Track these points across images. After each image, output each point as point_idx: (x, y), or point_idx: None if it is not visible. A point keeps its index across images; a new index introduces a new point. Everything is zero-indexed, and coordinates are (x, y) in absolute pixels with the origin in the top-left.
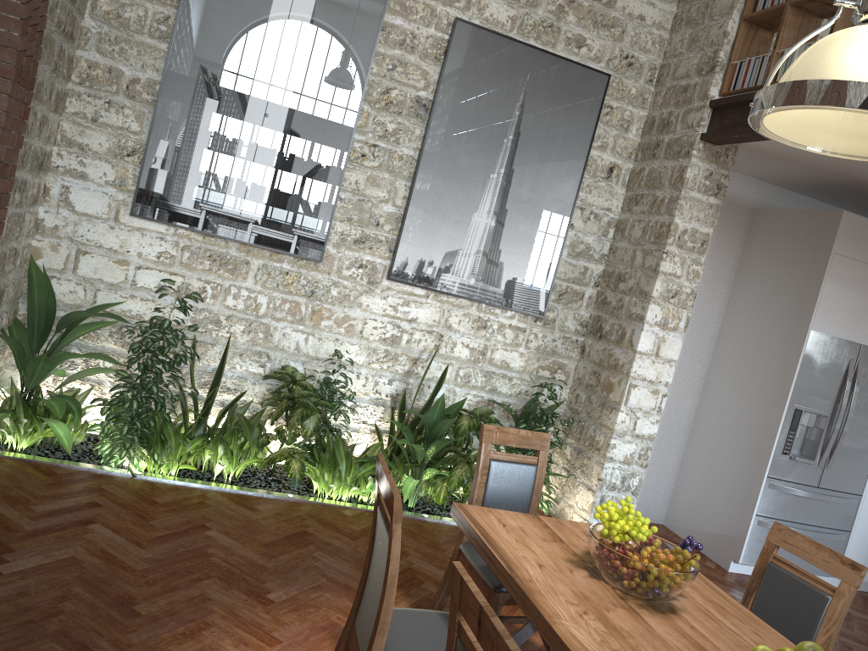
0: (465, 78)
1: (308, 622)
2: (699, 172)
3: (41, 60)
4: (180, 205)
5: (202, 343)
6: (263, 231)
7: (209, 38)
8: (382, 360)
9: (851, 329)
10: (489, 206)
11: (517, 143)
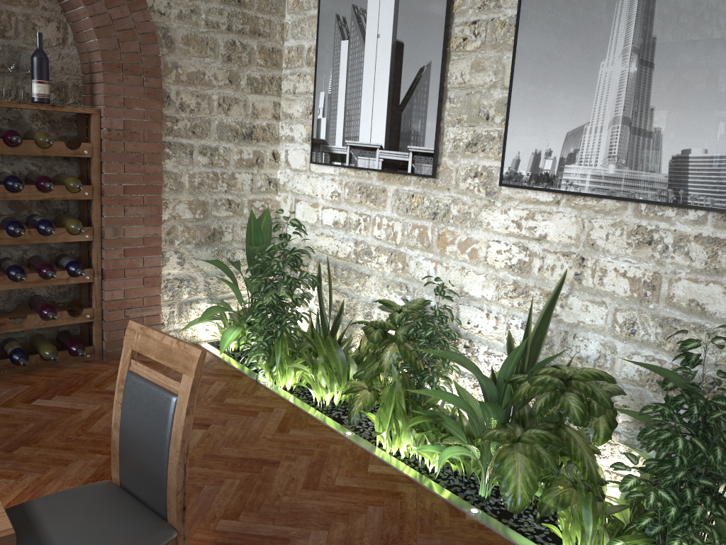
0: None
1: None
2: None
3: (189, 55)
4: (334, 146)
5: (361, 275)
6: (386, 155)
7: None
8: (511, 295)
9: None
10: (623, 42)
11: None
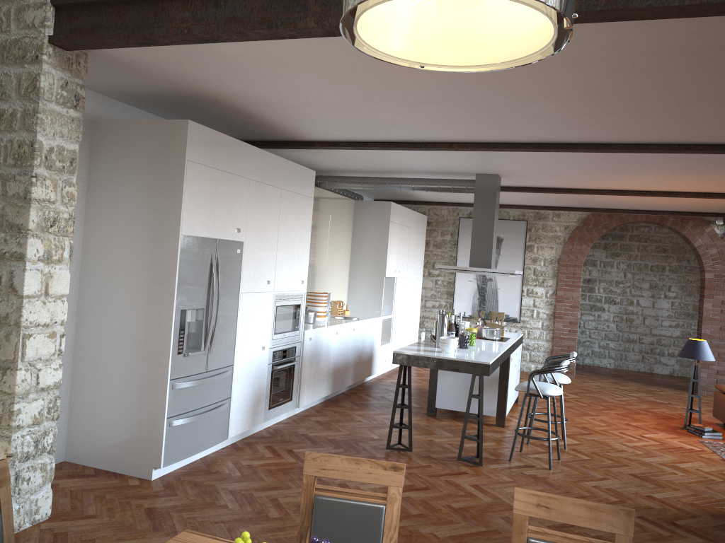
0: None
1: None
2: (54, 81)
3: None
4: None
5: None
6: None
7: None
8: None
9: (208, 227)
10: None
11: None
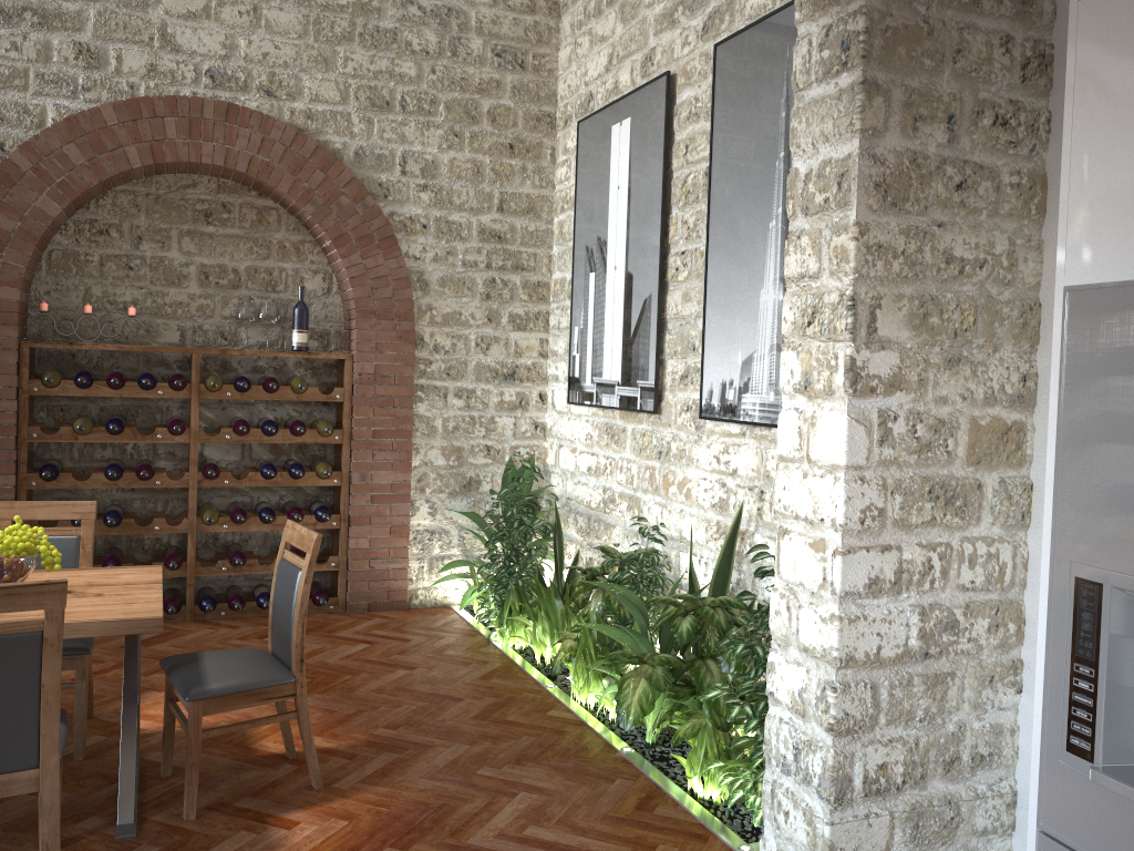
0: (730, 111)
1: (256, 711)
2: (813, 44)
3: (445, 296)
4: (585, 383)
5: (608, 525)
6: (622, 391)
7: (587, 217)
8: (715, 537)
9: None
10: (773, 272)
11: (789, 158)
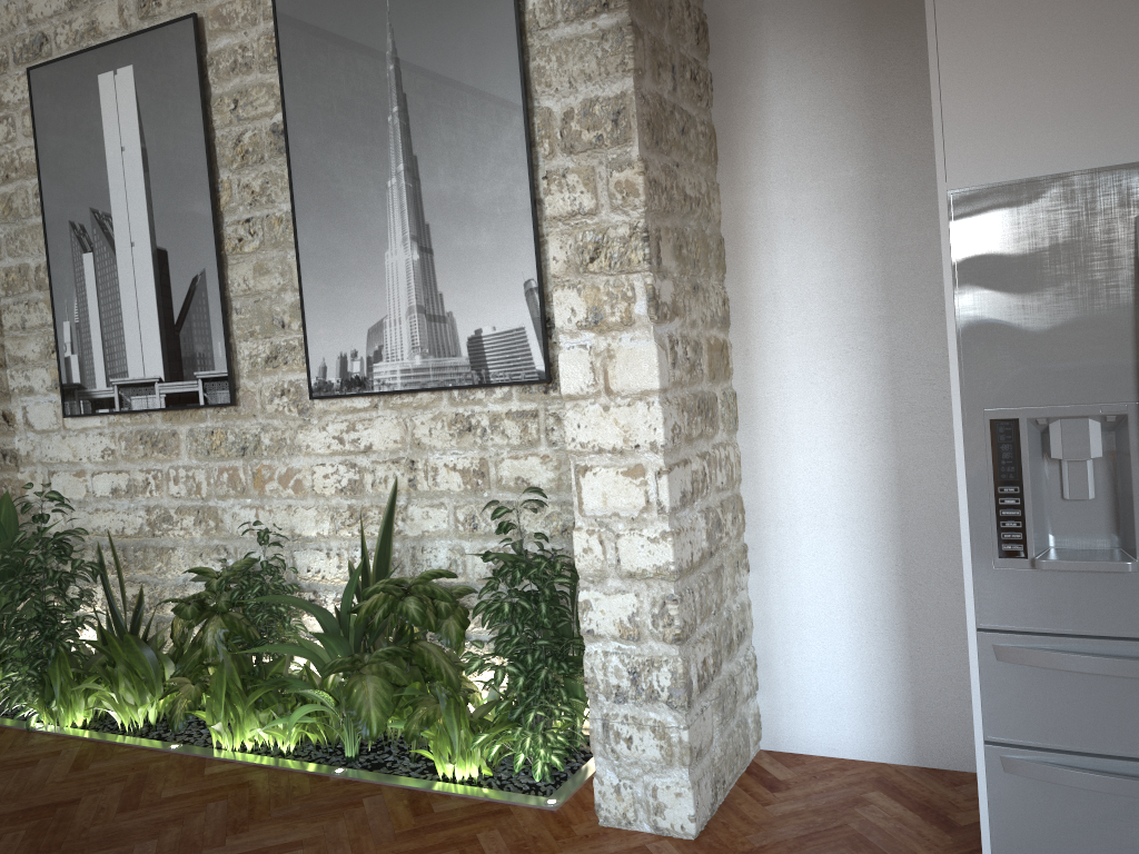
0: (309, 62)
1: None
2: None
3: None
4: (96, 388)
5: (163, 550)
6: (169, 388)
7: (67, 187)
8: (349, 522)
9: (1105, 131)
10: (401, 231)
11: (407, 113)
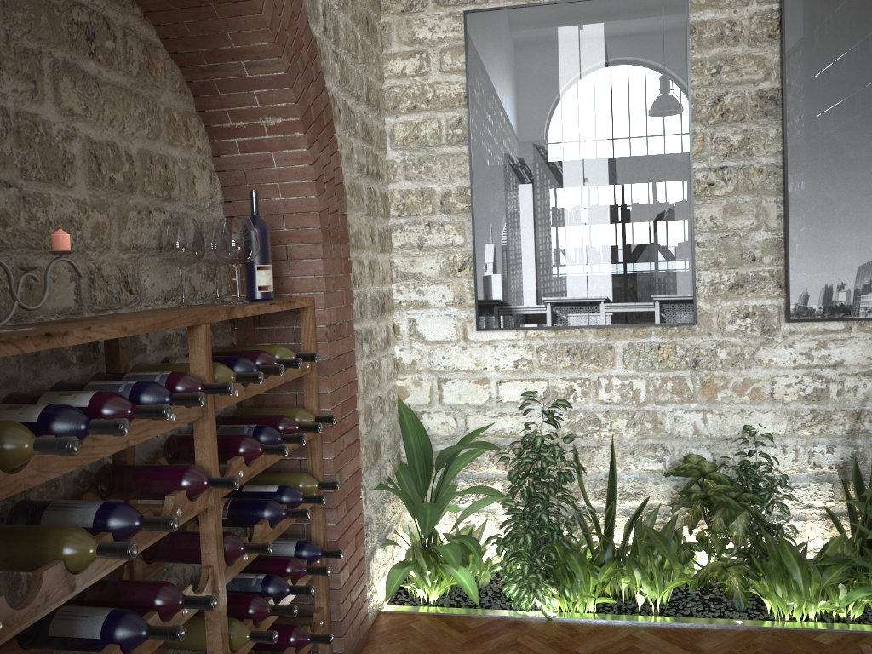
0: (817, 44)
1: None
2: None
3: (352, 209)
4: (523, 305)
5: (585, 449)
6: (617, 308)
7: (505, 123)
8: (810, 424)
9: None
10: None
11: None
